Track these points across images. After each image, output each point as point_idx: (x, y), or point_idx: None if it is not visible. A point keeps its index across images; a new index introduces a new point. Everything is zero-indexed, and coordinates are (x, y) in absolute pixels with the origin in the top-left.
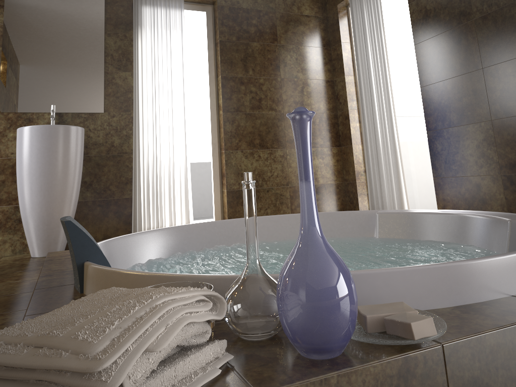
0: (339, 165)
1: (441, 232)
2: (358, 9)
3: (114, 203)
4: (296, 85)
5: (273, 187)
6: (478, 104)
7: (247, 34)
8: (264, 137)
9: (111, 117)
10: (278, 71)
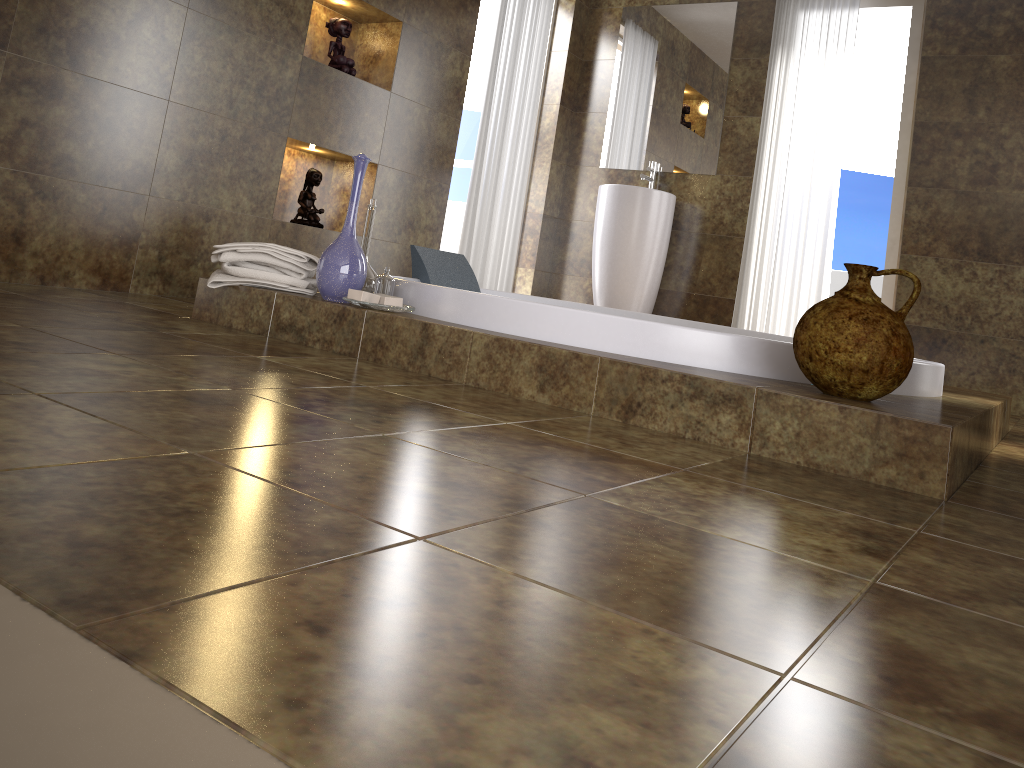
0: None
1: None
2: None
3: (713, 303)
4: None
5: (997, 337)
6: None
7: (985, 40)
8: (992, 239)
9: (723, 182)
10: None
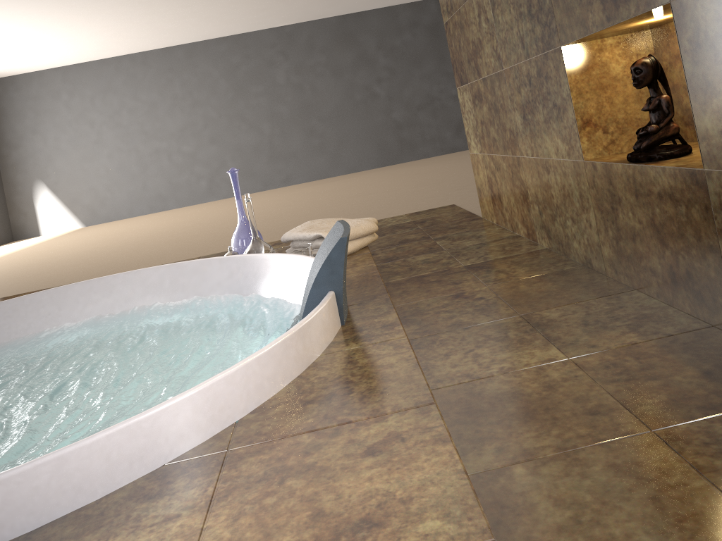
0: None
1: None
2: None
3: None
4: None
5: None
6: None
7: None
8: None
9: None
10: None
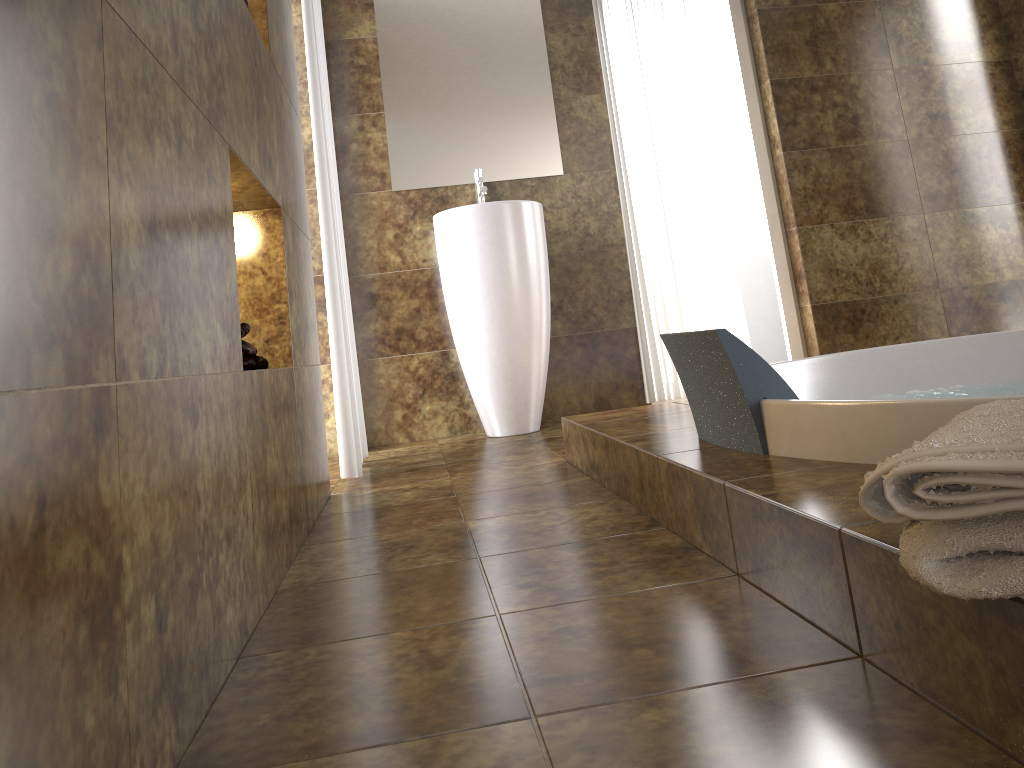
0: None
1: None
2: None
3: (605, 340)
4: (927, 81)
5: (906, 292)
6: None
7: None
8: (874, 193)
9: (576, 181)
10: (885, 55)
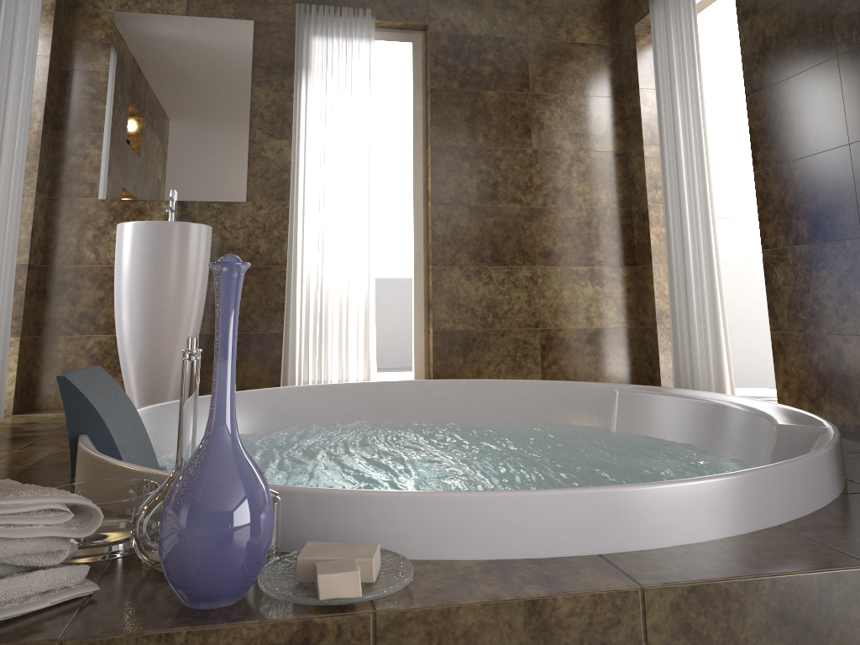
0: (632, 297)
1: (705, 431)
2: (662, 33)
3: (257, 340)
4: (558, 162)
5: (512, 328)
6: (841, 206)
7: (477, 77)
8: (500, 246)
9: (256, 208)
10: (528, 137)
